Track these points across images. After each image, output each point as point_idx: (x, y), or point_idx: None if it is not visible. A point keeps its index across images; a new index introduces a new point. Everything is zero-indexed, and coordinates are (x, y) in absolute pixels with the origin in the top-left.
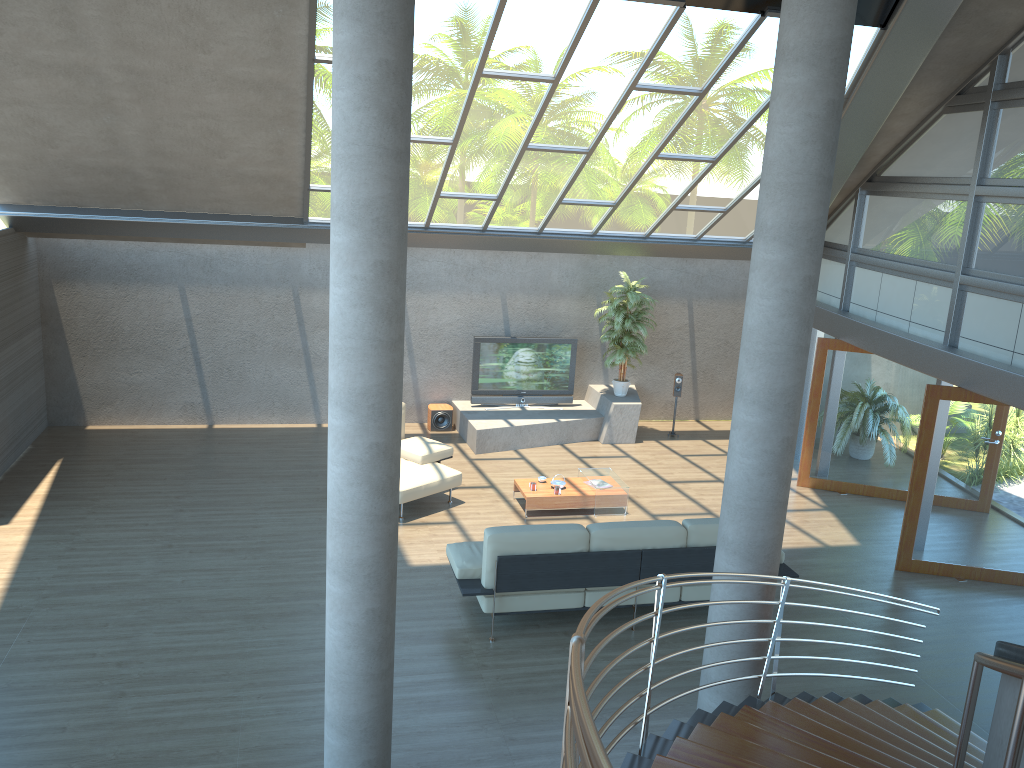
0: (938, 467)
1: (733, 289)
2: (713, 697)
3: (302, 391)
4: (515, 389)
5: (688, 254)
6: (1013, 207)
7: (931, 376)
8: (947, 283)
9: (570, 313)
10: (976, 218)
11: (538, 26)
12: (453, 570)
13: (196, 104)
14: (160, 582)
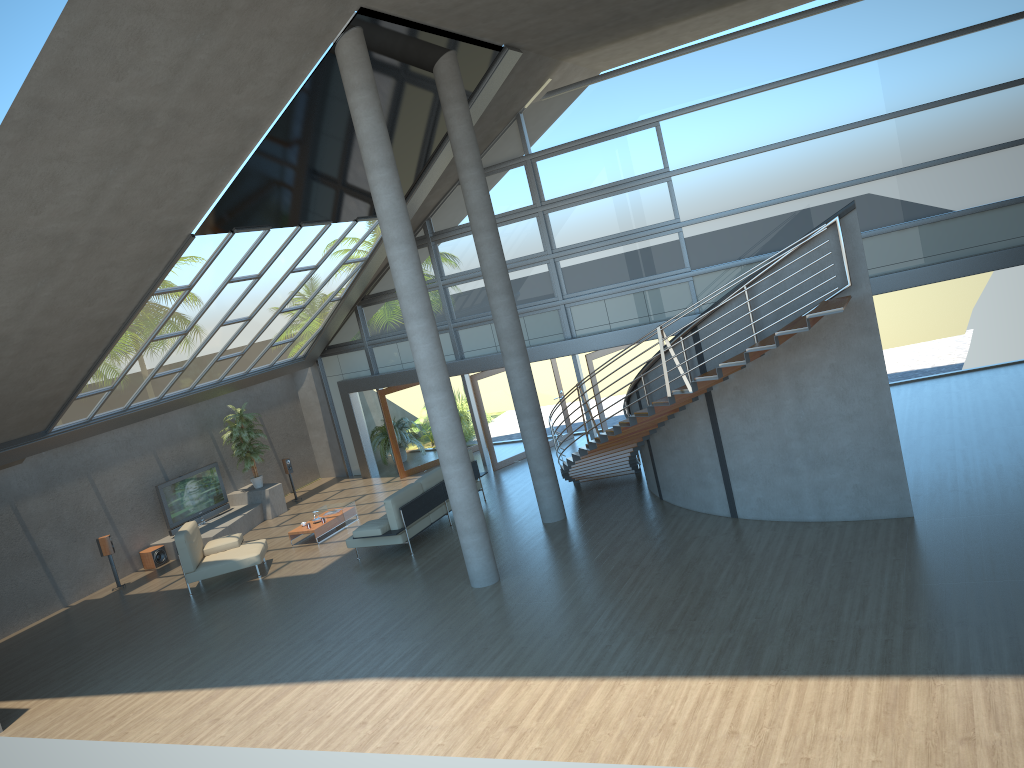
0: (489, 412)
1: (277, 398)
2: (545, 479)
3: (45, 585)
4: (195, 512)
5: (265, 378)
6: (465, 284)
7: (463, 374)
8: (444, 331)
9: (198, 449)
10: (447, 295)
11: (268, 247)
12: (373, 535)
13: (52, 347)
14: (215, 642)
